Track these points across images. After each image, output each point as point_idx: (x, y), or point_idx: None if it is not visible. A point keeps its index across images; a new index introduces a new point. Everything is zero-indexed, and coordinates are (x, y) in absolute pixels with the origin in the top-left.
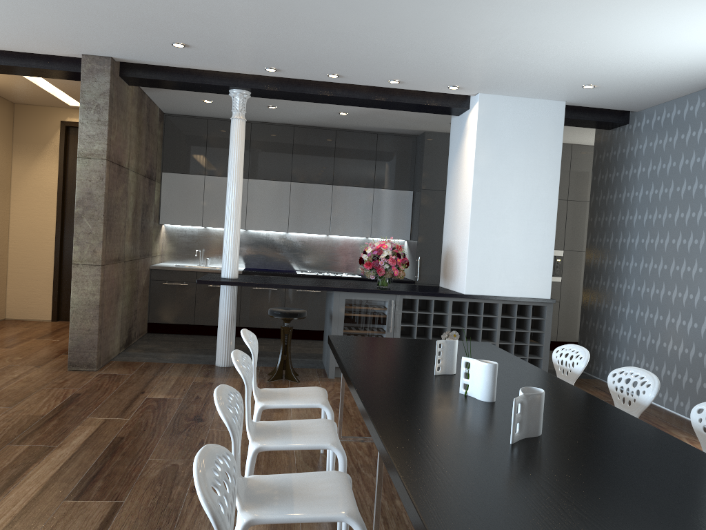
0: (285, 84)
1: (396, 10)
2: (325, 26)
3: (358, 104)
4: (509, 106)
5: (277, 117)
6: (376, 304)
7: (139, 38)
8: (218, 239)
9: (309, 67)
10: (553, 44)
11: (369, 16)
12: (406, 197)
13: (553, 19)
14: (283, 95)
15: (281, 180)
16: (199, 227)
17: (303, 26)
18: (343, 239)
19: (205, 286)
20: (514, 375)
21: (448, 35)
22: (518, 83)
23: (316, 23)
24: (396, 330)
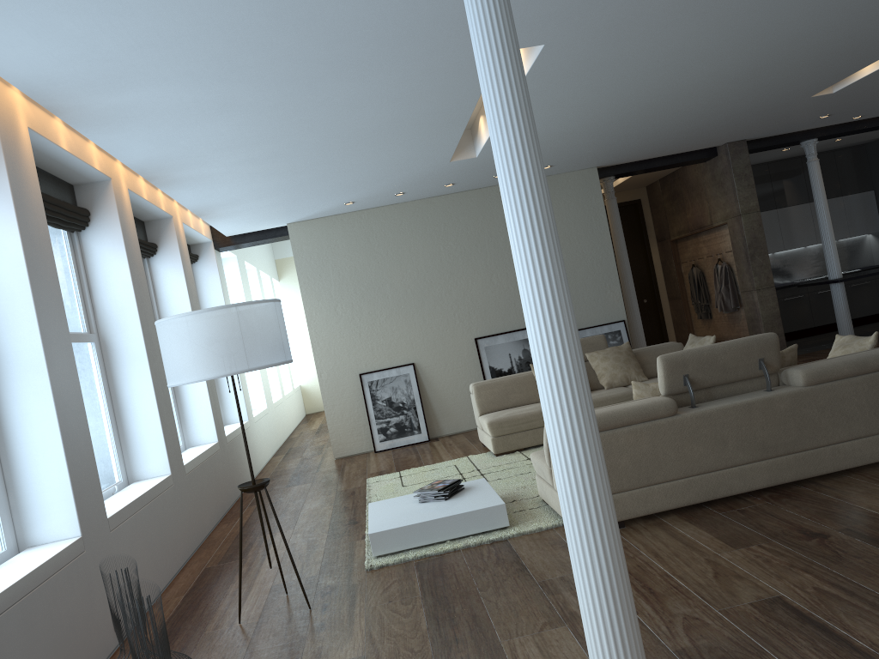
0: (847, 126)
1: None
2: None
3: None
4: None
5: (766, 159)
6: None
7: (802, 119)
8: None
9: None
10: None
11: None
12: (869, 196)
13: None
14: (838, 135)
15: (768, 209)
16: None
17: None
18: (818, 246)
19: None
20: None
21: None
22: None
23: None
24: None
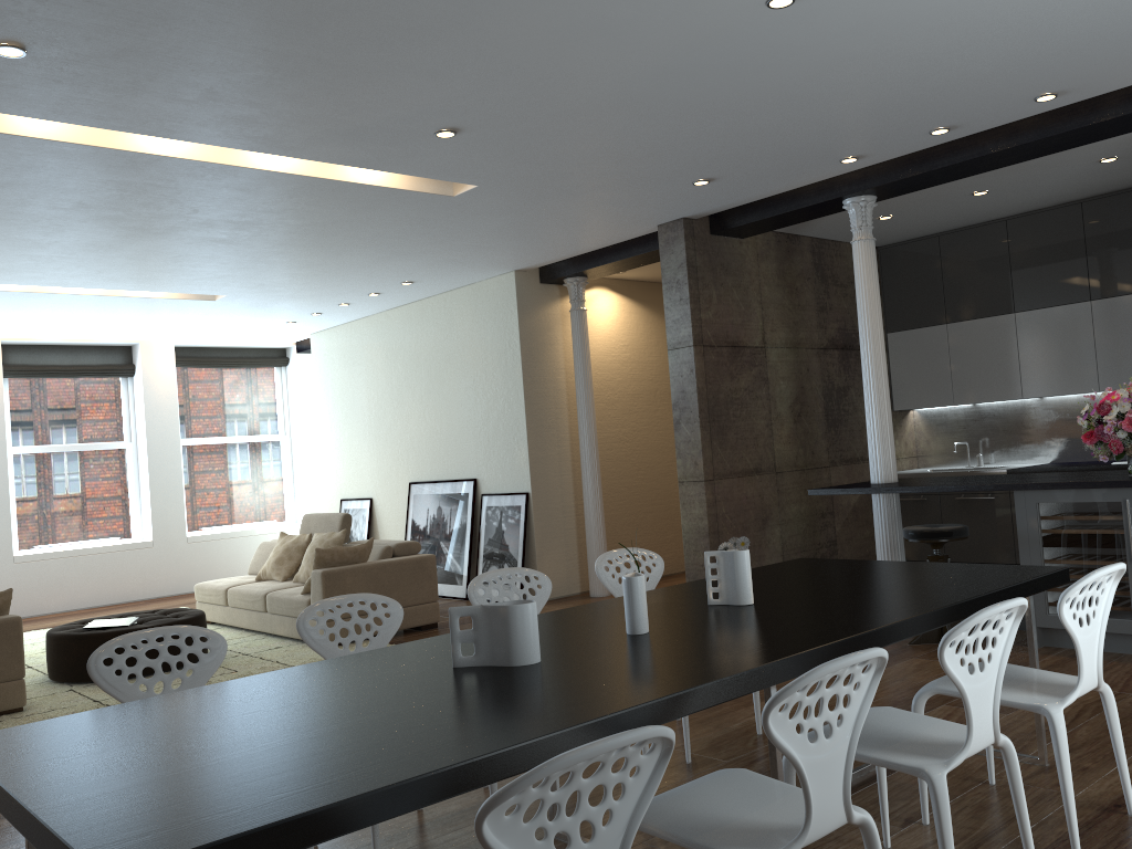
0: (904, 167)
1: (788, 45)
2: (771, 98)
3: (1053, 148)
4: None
5: (1027, 200)
6: (1097, 509)
7: (660, 193)
8: (997, 421)
9: (884, 138)
10: None
11: (780, 66)
12: None
13: None
14: (918, 182)
15: (1072, 302)
16: (964, 405)
17: (751, 110)
18: None
19: (952, 499)
20: (842, 610)
21: (933, 24)
22: None
23: (755, 101)
24: None
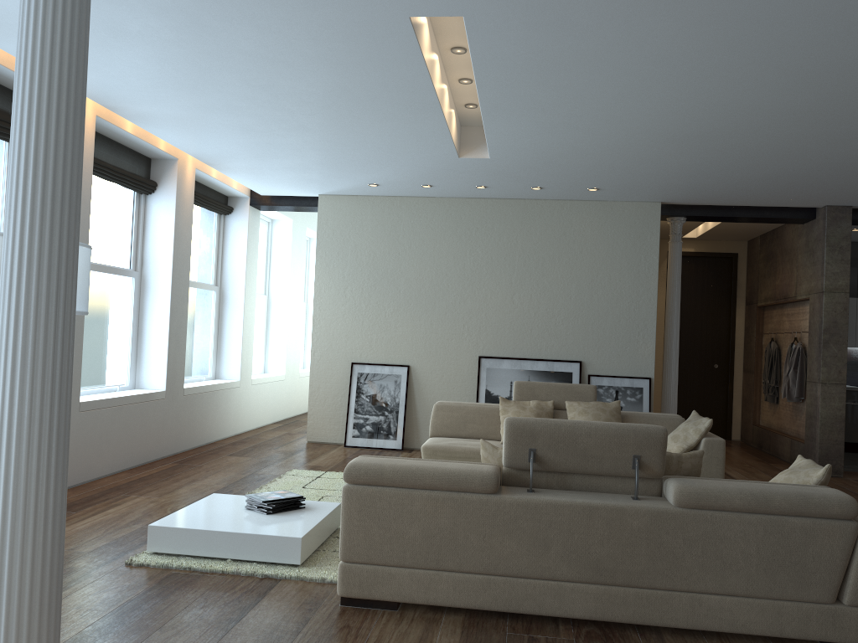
0: None
1: None
2: None
3: None
4: None
5: None
6: None
7: None
8: None
9: None
10: None
11: None
12: None
13: None
14: None
15: None
16: None
17: None
18: None
19: None
20: None
21: None
22: None
23: None
24: None
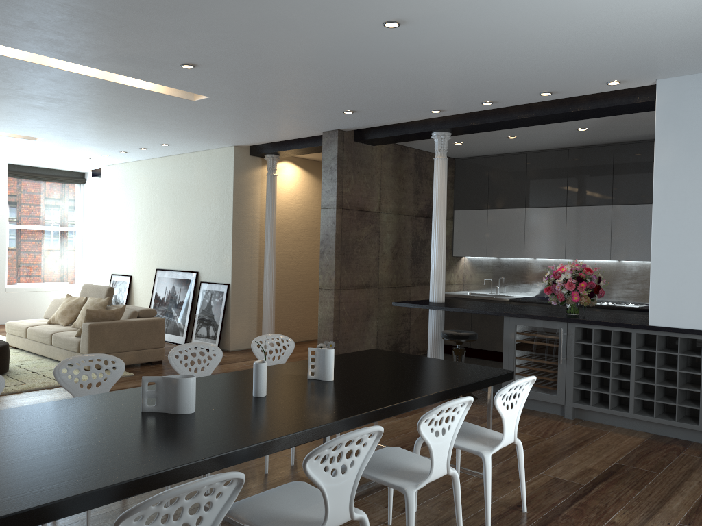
0: (467, 119)
1: (397, 47)
2: (388, 73)
3: (550, 121)
4: (701, 86)
5: (539, 144)
6: (546, 332)
7: (324, 114)
8: (509, 268)
9: (456, 102)
10: (591, 20)
11: (393, 57)
12: None
13: (523, 5)
14: (474, 129)
15: (557, 206)
16: (493, 257)
17: (377, 78)
18: (637, 264)
19: None
20: (380, 390)
21: (481, 48)
22: (669, 59)
23: (379, 74)
24: (569, 362)
